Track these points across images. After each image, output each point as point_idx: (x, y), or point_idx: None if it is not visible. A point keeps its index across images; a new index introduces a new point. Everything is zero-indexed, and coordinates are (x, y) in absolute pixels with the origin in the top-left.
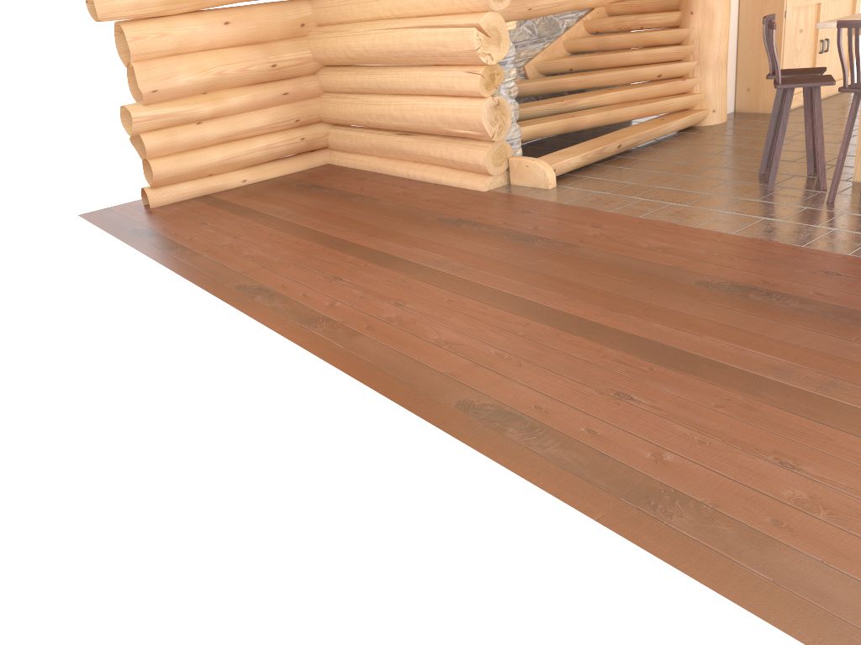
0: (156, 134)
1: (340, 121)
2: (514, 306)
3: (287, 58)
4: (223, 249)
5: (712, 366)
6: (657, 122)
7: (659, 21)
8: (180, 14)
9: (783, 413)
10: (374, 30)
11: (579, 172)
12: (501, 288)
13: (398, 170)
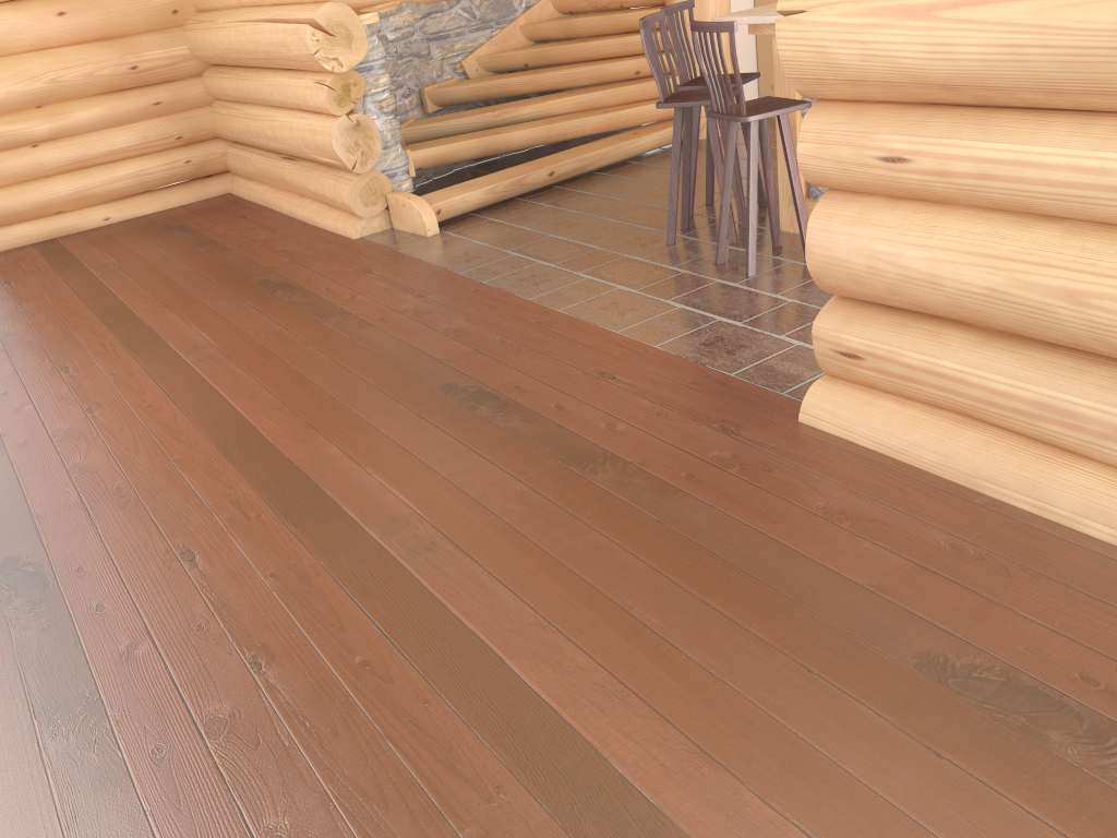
0: None
1: (232, 138)
2: (208, 417)
3: (154, 57)
4: None
5: (328, 514)
6: (624, 137)
7: None
8: None
9: (332, 588)
10: (230, 22)
11: (488, 211)
12: (223, 388)
13: (284, 205)
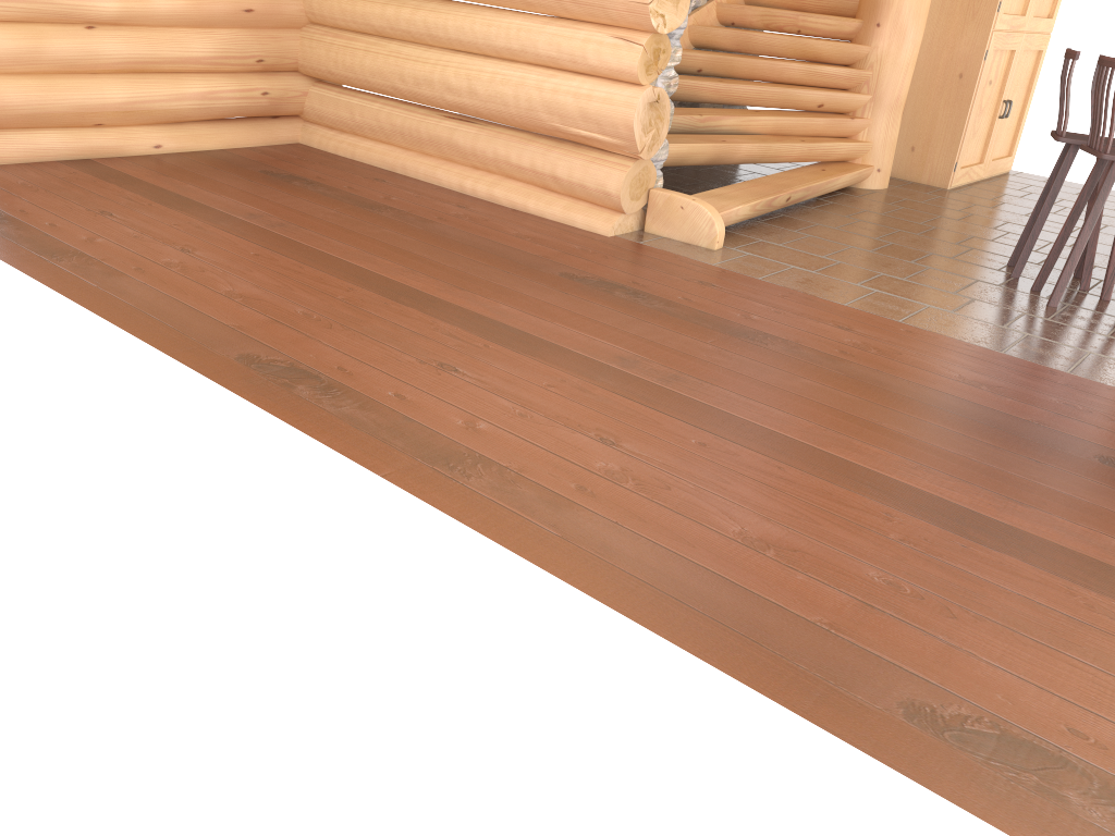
0: (8, 31)
1: (337, 77)
2: (833, 472)
3: None
4: (172, 272)
5: None
6: (819, 172)
7: (828, 27)
8: None
9: None
10: None
11: (740, 229)
12: (779, 429)
13: (443, 175)
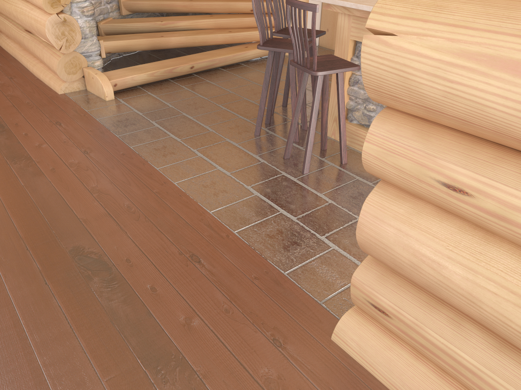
0: None
1: None
2: None
3: None
4: None
5: None
6: (240, 48)
7: None
8: None
9: None
10: None
11: (149, 86)
12: None
13: (23, 60)
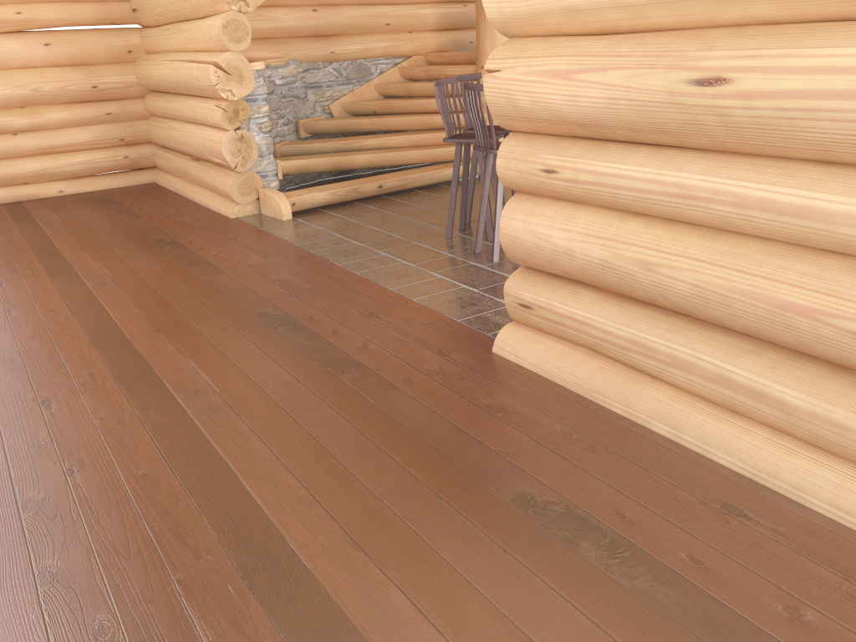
0: None
1: (159, 143)
2: (90, 320)
3: (110, 81)
4: None
5: (152, 385)
6: (438, 167)
7: (459, 73)
8: (1, 33)
9: (139, 429)
10: (164, 61)
11: (331, 208)
12: (106, 303)
13: (188, 192)
